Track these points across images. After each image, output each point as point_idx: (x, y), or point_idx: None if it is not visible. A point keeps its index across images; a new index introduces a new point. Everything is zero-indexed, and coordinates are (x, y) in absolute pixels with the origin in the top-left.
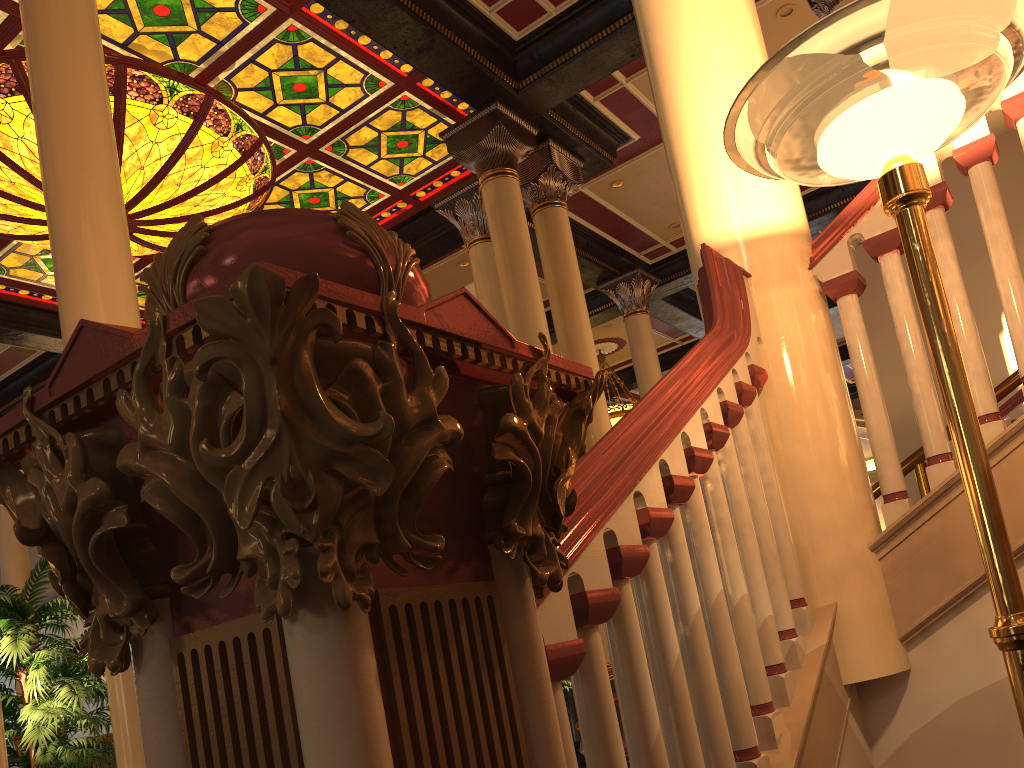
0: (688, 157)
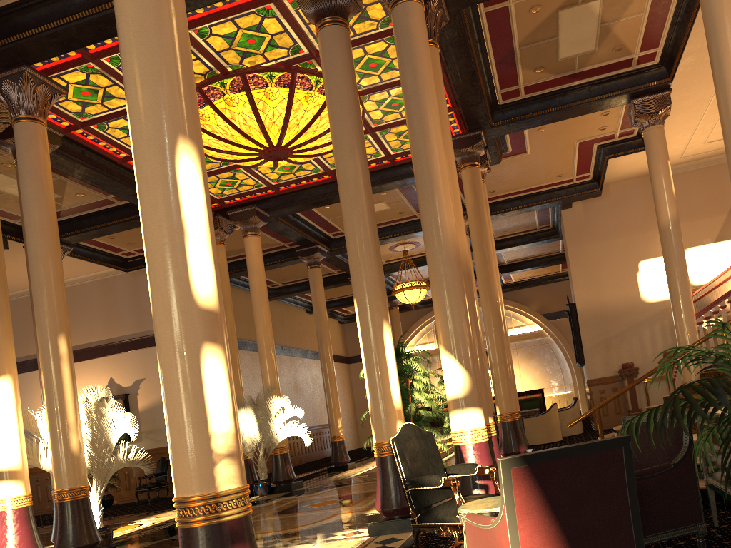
0: None
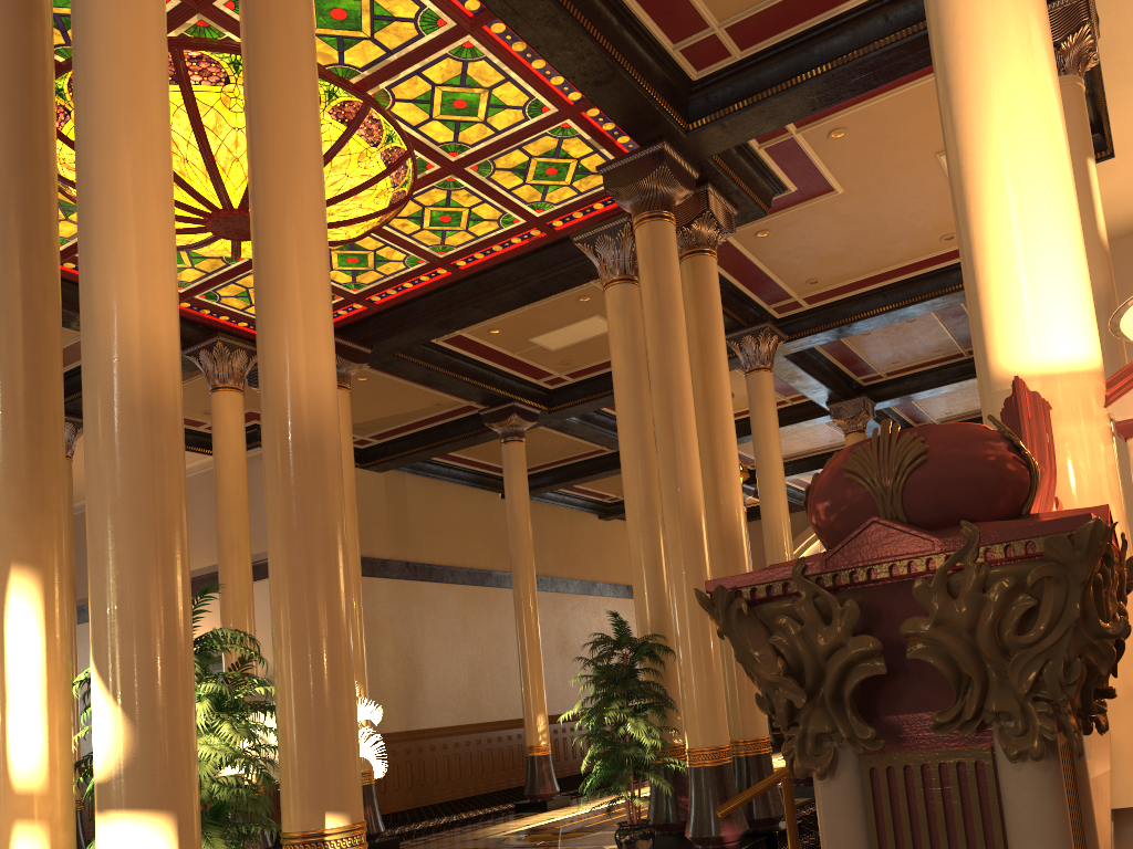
0: (995, 285)
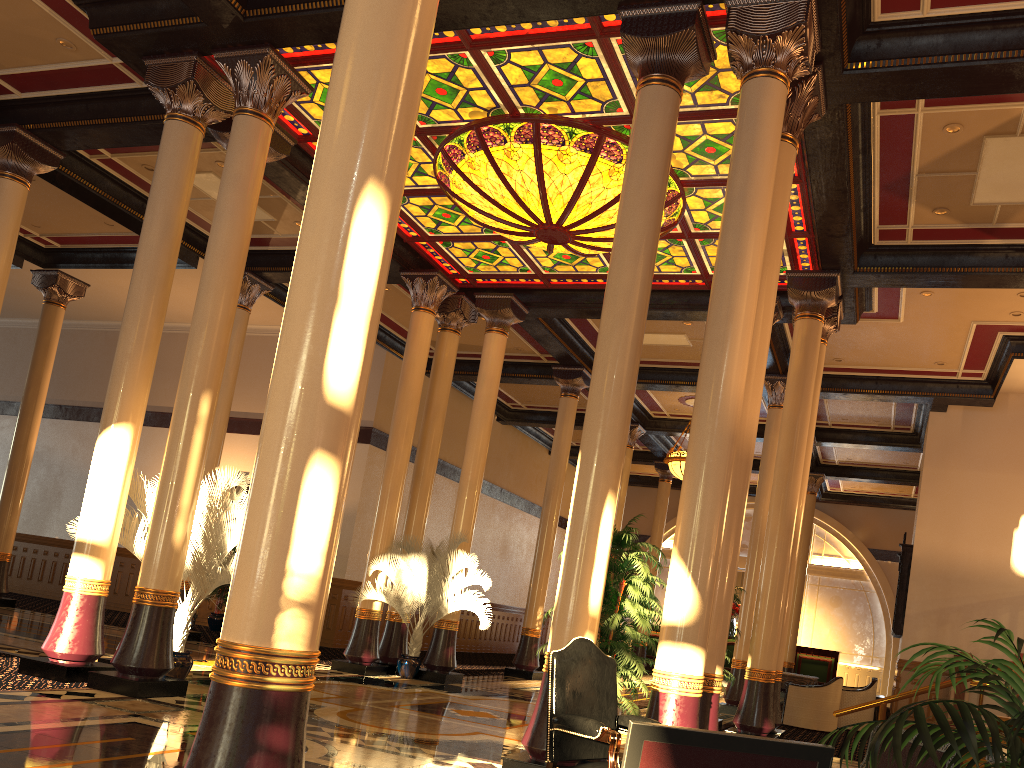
0: None
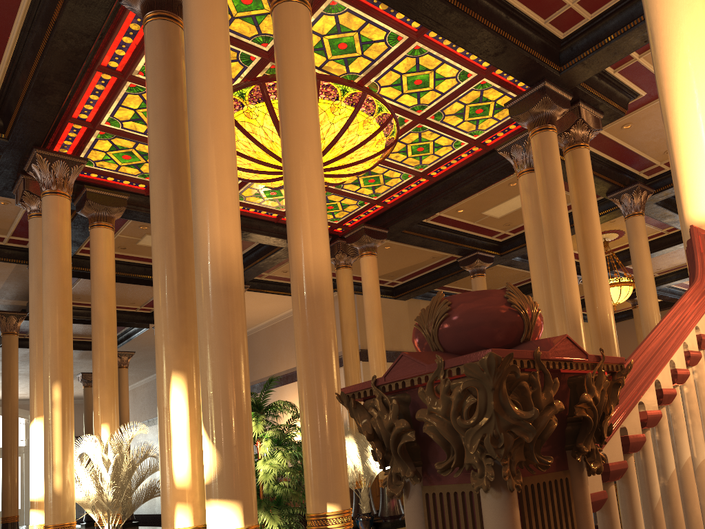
0: (684, 163)
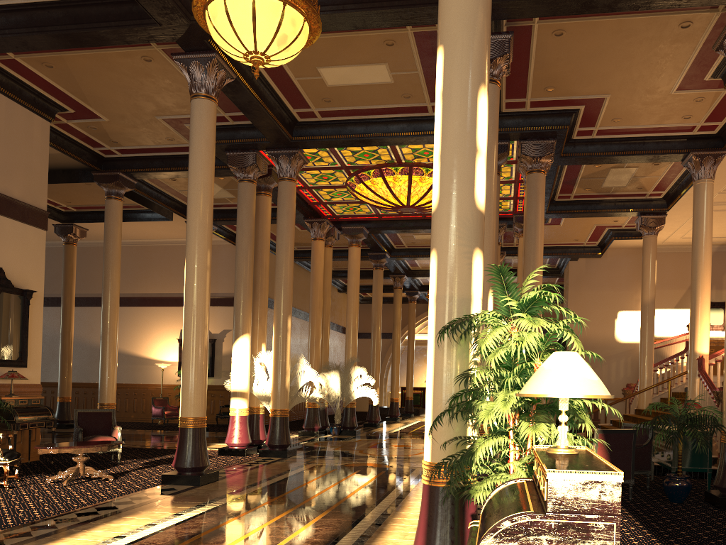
0: (698, 338)
